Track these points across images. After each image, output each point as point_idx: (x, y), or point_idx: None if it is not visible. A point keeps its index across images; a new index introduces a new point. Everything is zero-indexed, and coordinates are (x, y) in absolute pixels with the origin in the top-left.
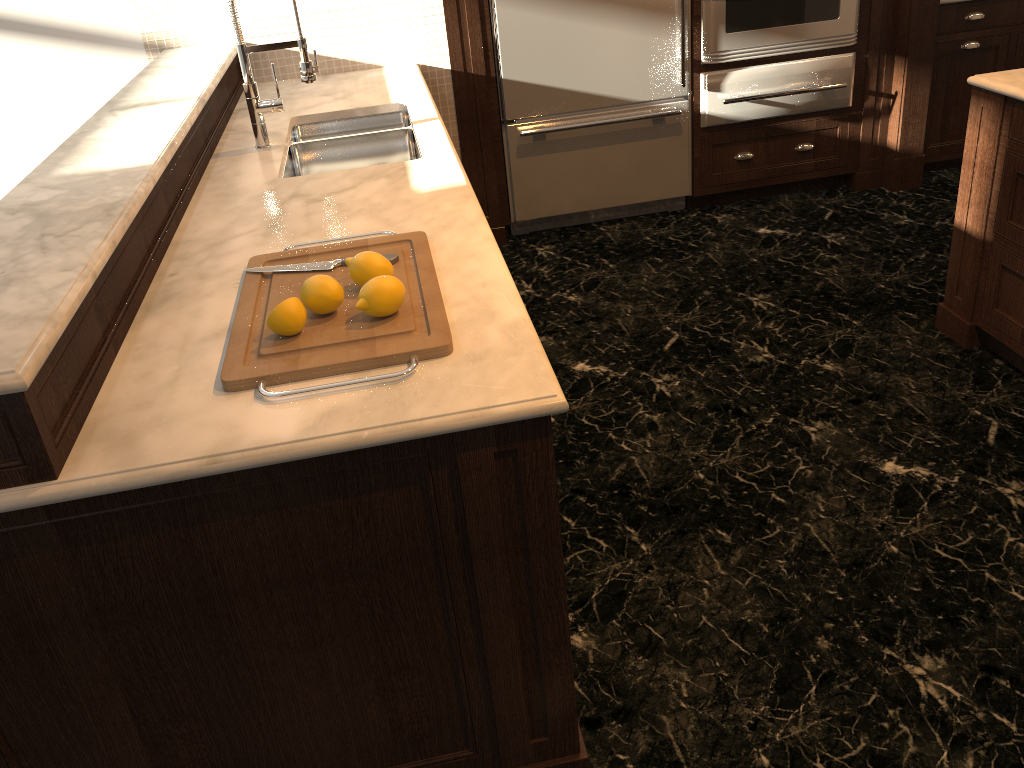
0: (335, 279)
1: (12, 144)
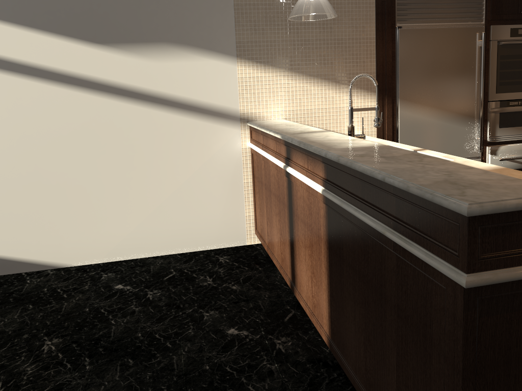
0: None
1: (167, 163)
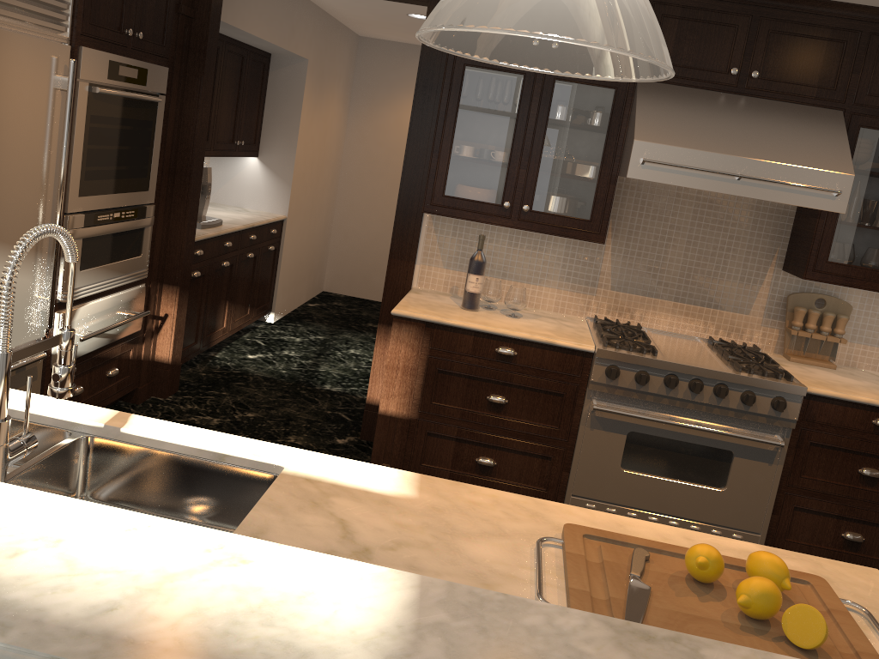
0: (672, 592)
1: None
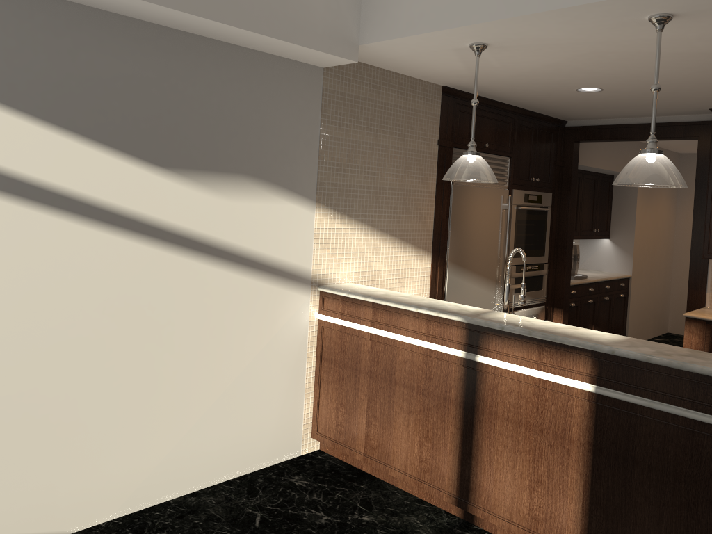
0: None
1: (224, 346)
